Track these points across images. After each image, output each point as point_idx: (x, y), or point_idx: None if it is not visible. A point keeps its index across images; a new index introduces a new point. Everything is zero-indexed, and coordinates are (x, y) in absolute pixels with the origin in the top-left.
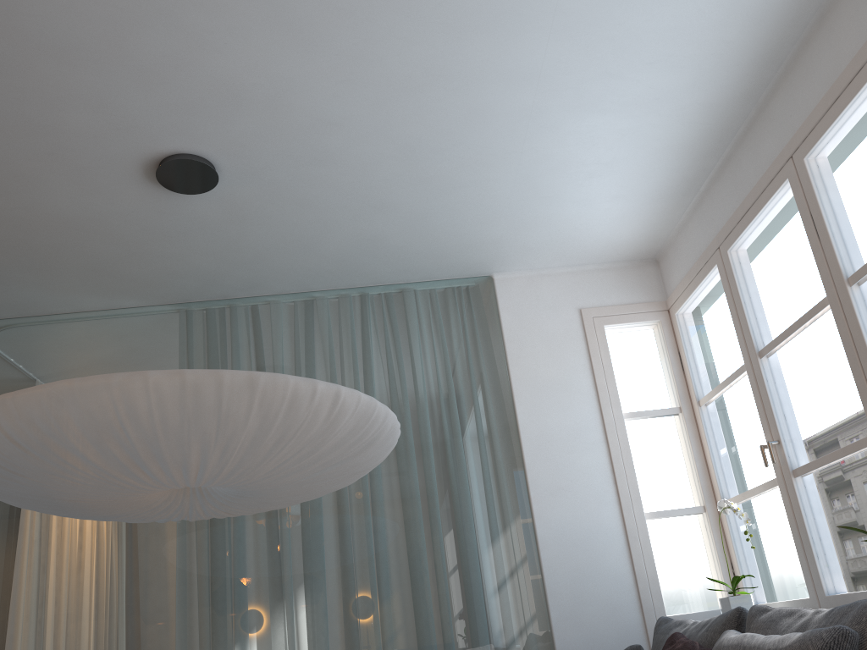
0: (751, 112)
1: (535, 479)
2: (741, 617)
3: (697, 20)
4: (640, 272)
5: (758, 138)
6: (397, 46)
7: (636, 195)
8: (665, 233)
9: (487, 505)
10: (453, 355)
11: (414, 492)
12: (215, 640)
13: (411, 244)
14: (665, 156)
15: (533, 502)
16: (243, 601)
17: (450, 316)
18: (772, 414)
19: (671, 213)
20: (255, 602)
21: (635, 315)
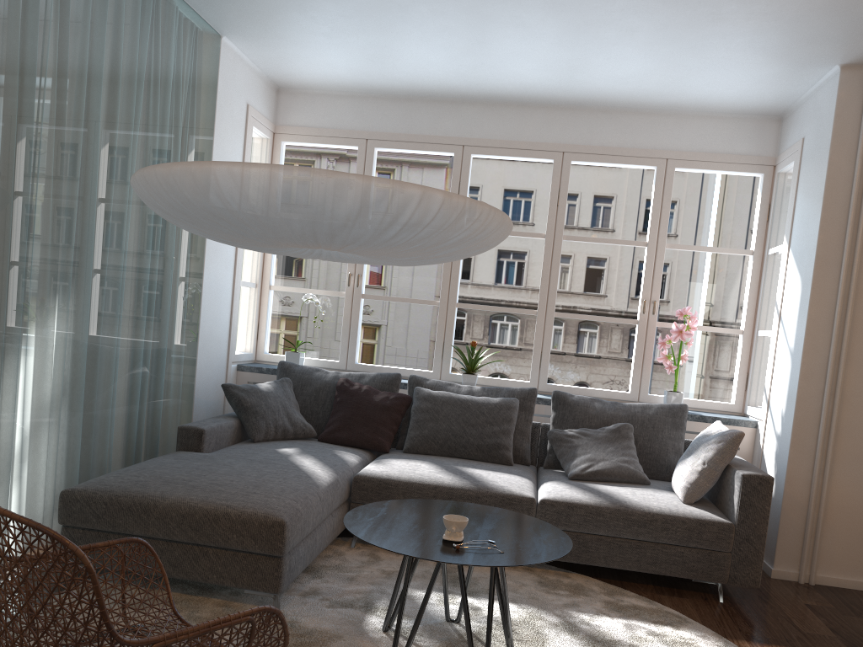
0: (450, 98)
1: None
2: (401, 378)
3: (522, 80)
4: (271, 93)
5: (442, 113)
6: (511, 8)
7: (361, 77)
8: (316, 88)
9: (188, 249)
10: (193, 100)
11: (158, 220)
12: (23, 330)
13: (259, 4)
14: (405, 82)
15: (206, 255)
16: (47, 292)
17: (198, 59)
18: None
19: (341, 88)
20: (55, 295)
21: (264, 127)
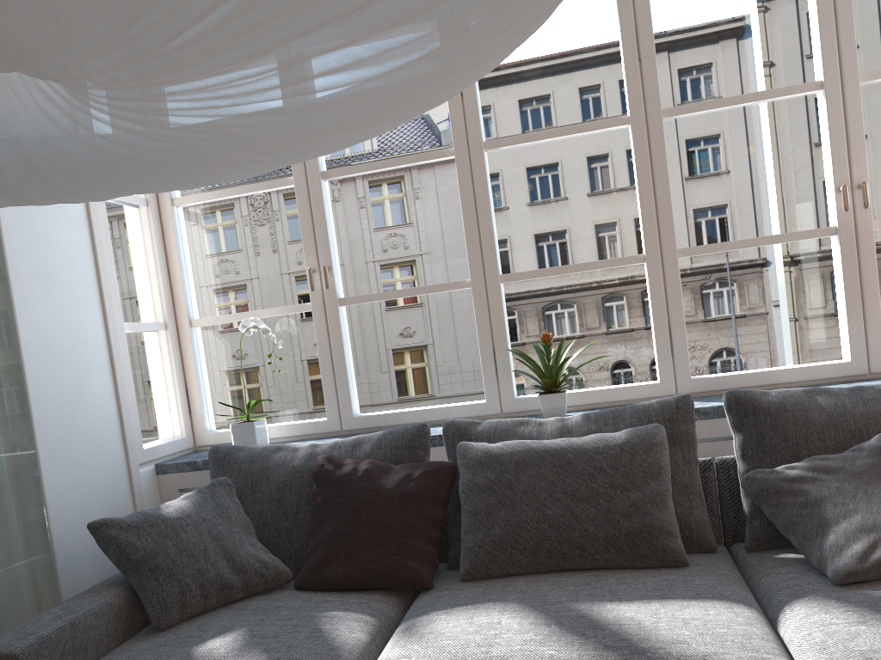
0: None
1: (15, 252)
2: (429, 432)
3: None
4: None
5: None
6: None
7: None
8: None
9: None
10: None
11: None
12: None
13: None
14: None
15: (14, 287)
16: None
17: None
18: (328, 239)
19: None
20: None
21: None
